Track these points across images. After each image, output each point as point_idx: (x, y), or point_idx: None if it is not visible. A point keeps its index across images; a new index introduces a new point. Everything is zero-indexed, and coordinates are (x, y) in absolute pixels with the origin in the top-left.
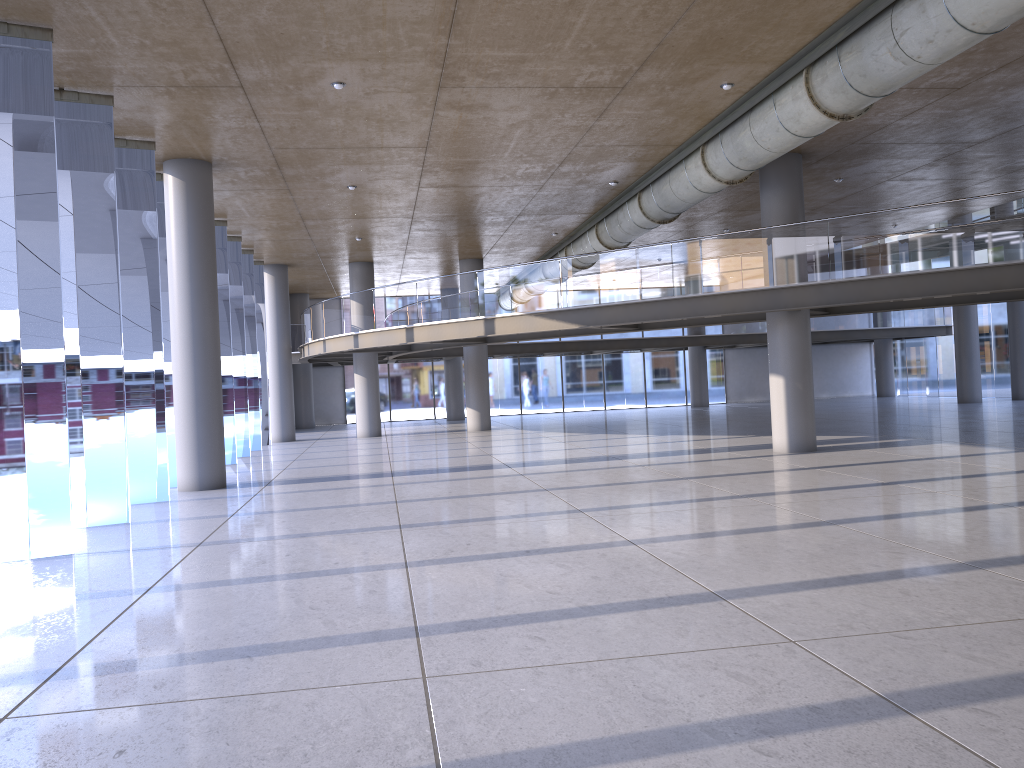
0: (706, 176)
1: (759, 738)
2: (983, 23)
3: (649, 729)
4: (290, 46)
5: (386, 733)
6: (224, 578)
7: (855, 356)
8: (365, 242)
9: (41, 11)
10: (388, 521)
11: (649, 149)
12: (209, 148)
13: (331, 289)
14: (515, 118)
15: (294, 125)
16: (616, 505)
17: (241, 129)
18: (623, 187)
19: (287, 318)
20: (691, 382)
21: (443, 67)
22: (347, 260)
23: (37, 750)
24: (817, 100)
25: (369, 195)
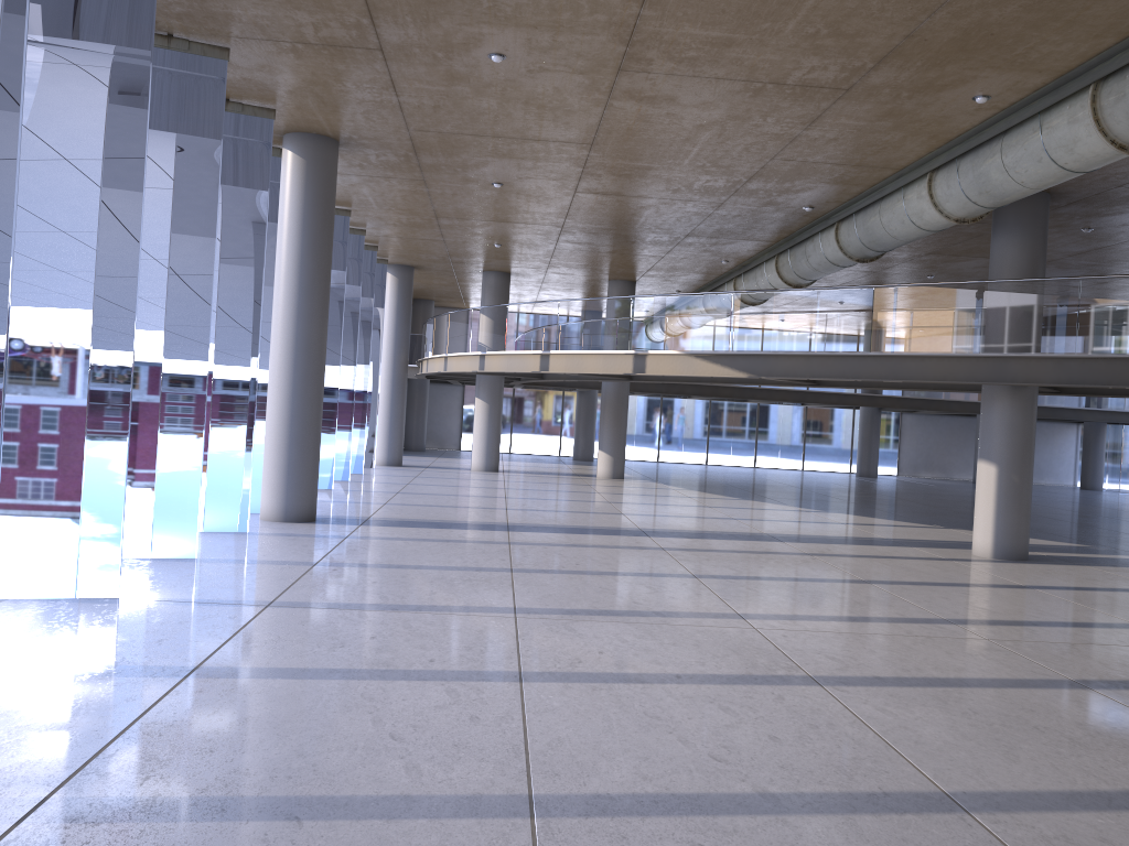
0: (930, 210)
1: None
2: None
3: None
4: (444, 2)
5: None
6: (289, 665)
7: (1058, 438)
8: (504, 250)
9: None
10: (500, 599)
11: (862, 171)
12: (337, 123)
13: (460, 298)
14: (705, 117)
15: (438, 103)
16: (786, 613)
17: (376, 103)
18: (818, 214)
19: (407, 327)
20: (859, 447)
21: (628, 44)
22: (481, 268)
23: None
24: (1105, 125)
25: (516, 196)
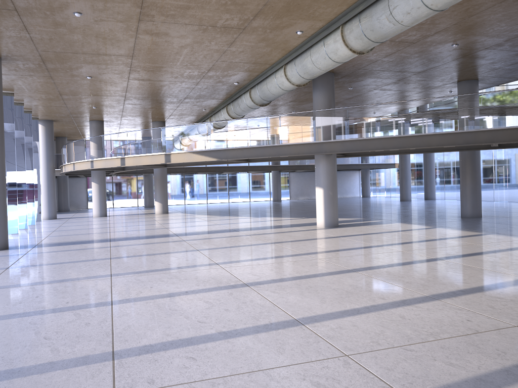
0: (286, 81)
1: None
2: (436, 4)
3: None
4: None
5: None
6: None
7: (352, 177)
8: (98, 109)
9: None
10: (104, 271)
11: (256, 65)
12: None
13: (80, 135)
14: (183, 42)
15: (51, 37)
16: (237, 260)
17: (18, 37)
18: (241, 86)
19: (52, 150)
20: (273, 189)
21: (141, 8)
22: (88, 119)
23: None
24: (347, 42)
25: (99, 82)
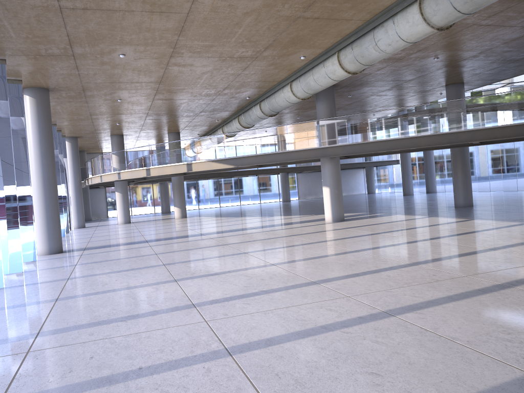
0: (292, 96)
1: (342, 328)
2: (410, 39)
3: (302, 329)
4: (102, 39)
5: (200, 340)
6: (91, 292)
7: (357, 175)
8: (121, 125)
9: None
10: (157, 263)
11: (265, 83)
12: (49, 82)
13: (98, 148)
14: (205, 70)
15: (96, 72)
16: (261, 249)
17: (68, 74)
18: (252, 99)
19: (78, 164)
20: (282, 190)
21: (174, 48)
22: (110, 134)
23: (53, 360)
24: (342, 65)
25: (127, 103)
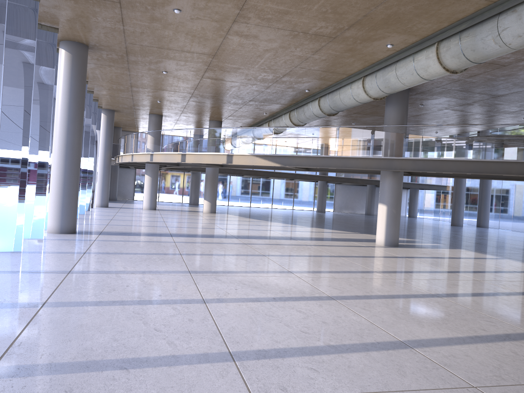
0: (362, 93)
1: None
2: None
3: None
4: None
5: None
6: (91, 300)
7: None
8: (162, 104)
9: None
10: (181, 267)
11: (333, 74)
12: (89, 37)
13: (135, 127)
14: (269, 46)
15: (143, 31)
16: (309, 270)
17: (112, 28)
18: (311, 93)
19: (111, 140)
20: (318, 199)
21: (240, 9)
22: (148, 112)
23: None
24: (441, 60)
25: (173, 78)
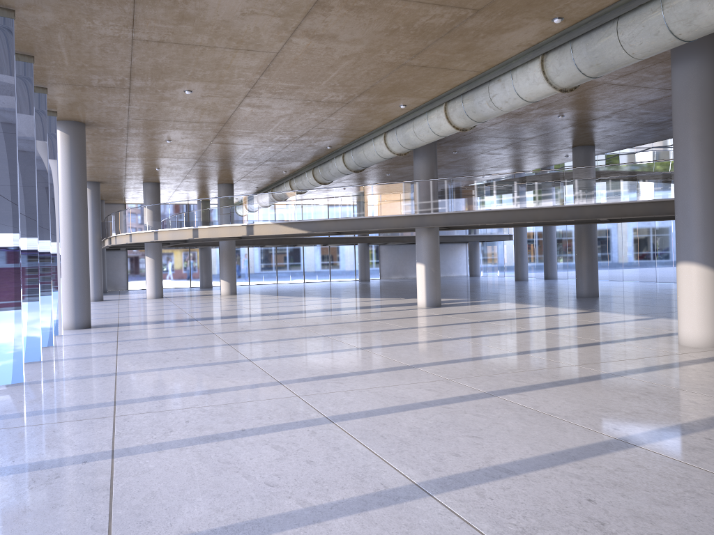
0: (386, 150)
1: (443, 404)
2: (530, 98)
3: (402, 404)
4: (169, 73)
5: (297, 411)
6: (153, 368)
7: (457, 251)
8: (161, 171)
9: (32, 47)
10: (219, 342)
11: (354, 132)
12: (89, 116)
13: (122, 198)
14: (283, 113)
15: (150, 108)
16: (343, 333)
17: (116, 108)
18: (333, 149)
19: (99, 218)
20: (359, 265)
21: (252, 87)
22: (143, 181)
23: (147, 423)
24: (450, 120)
25: (177, 146)
